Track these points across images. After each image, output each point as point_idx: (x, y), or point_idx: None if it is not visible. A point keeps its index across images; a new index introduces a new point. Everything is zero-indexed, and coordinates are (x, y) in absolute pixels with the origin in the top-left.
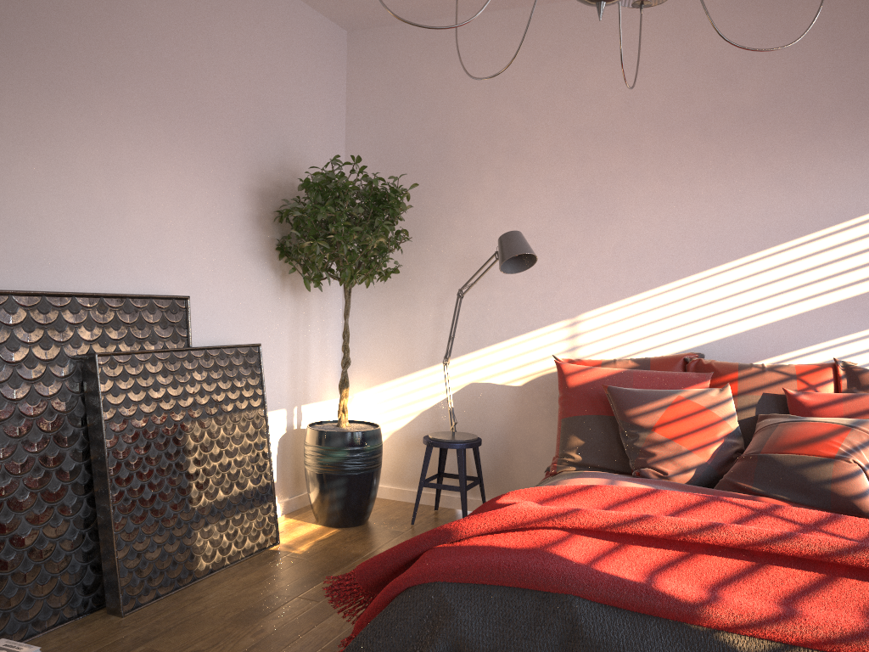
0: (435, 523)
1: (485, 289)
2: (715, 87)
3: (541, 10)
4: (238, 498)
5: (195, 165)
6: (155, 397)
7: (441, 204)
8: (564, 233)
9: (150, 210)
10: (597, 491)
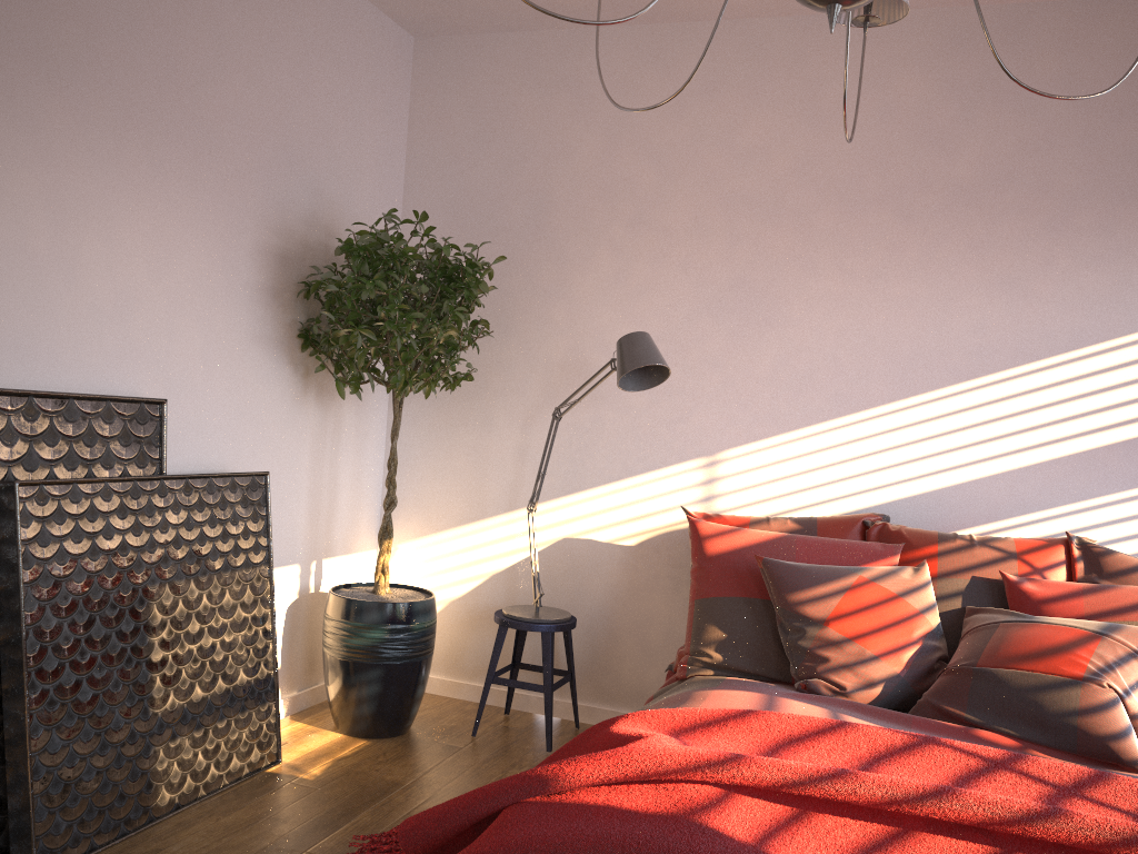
0: (506, 735)
1: (591, 408)
2: (920, 153)
3: (688, 30)
4: (224, 697)
5: (186, 208)
6: (106, 549)
7: (535, 286)
8: (705, 337)
9: (114, 270)
10: (759, 720)
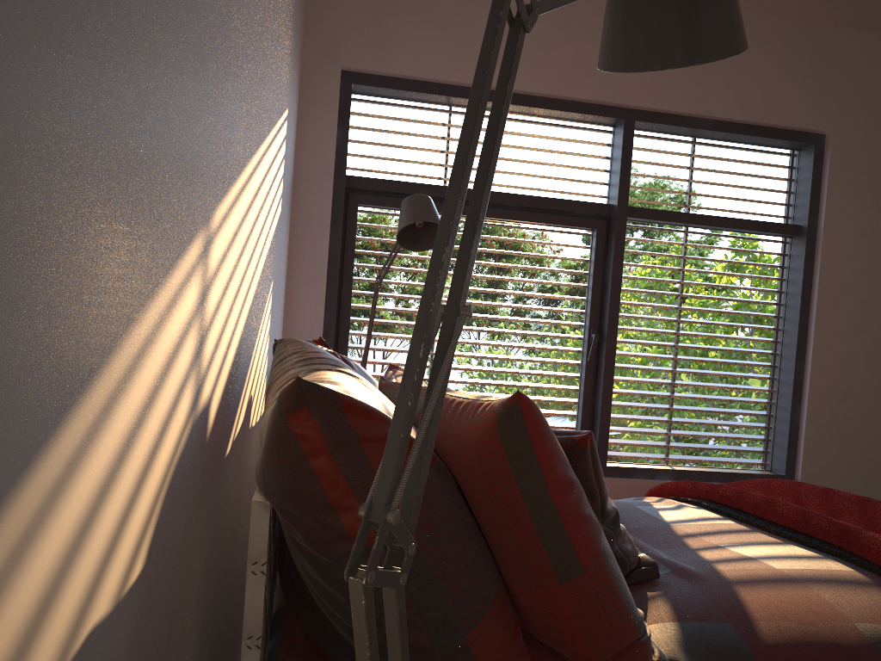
0: None
1: None
2: None
3: None
4: None
5: None
6: None
7: None
8: None
9: None
10: None
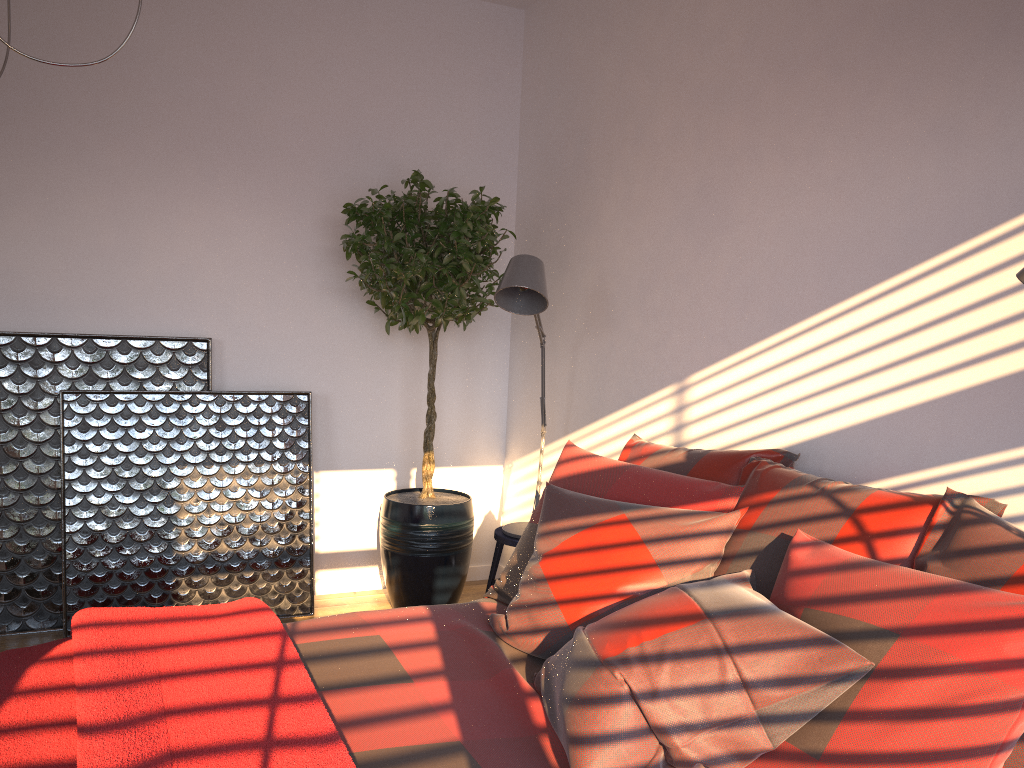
0: None
1: (608, 335)
2: None
3: None
4: (252, 555)
5: (242, 200)
6: (138, 438)
7: (580, 219)
8: (678, 252)
9: (175, 251)
10: (248, 617)
